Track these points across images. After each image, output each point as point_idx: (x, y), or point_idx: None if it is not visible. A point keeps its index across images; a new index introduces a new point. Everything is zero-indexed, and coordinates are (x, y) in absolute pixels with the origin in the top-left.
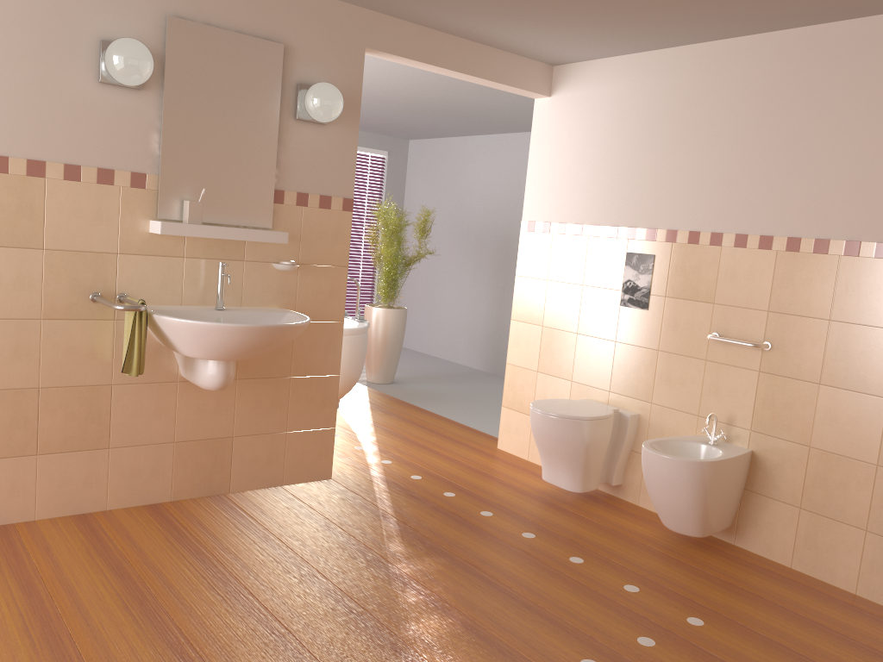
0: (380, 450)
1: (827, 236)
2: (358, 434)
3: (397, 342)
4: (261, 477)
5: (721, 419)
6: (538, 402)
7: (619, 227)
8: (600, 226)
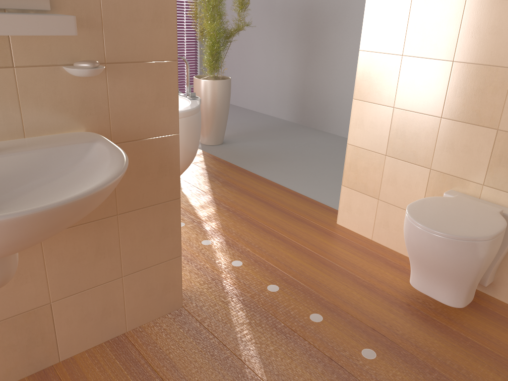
0: (227, 243)
1: None
2: (202, 218)
3: (225, 109)
4: (98, 332)
5: None
6: (415, 211)
7: None
8: None
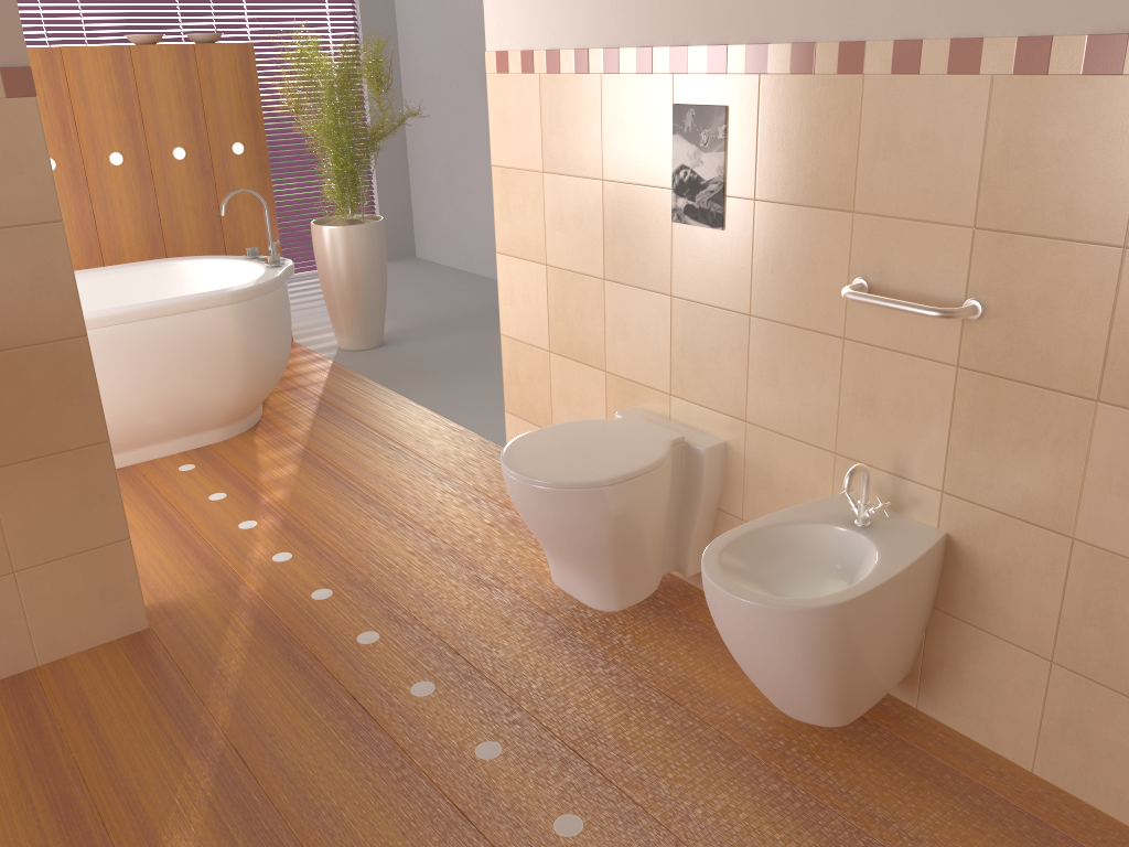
0: (285, 524)
1: (1122, 26)
2: (263, 485)
3: (374, 280)
4: None
5: (881, 463)
6: (519, 445)
7: (654, 47)
8: (619, 49)
